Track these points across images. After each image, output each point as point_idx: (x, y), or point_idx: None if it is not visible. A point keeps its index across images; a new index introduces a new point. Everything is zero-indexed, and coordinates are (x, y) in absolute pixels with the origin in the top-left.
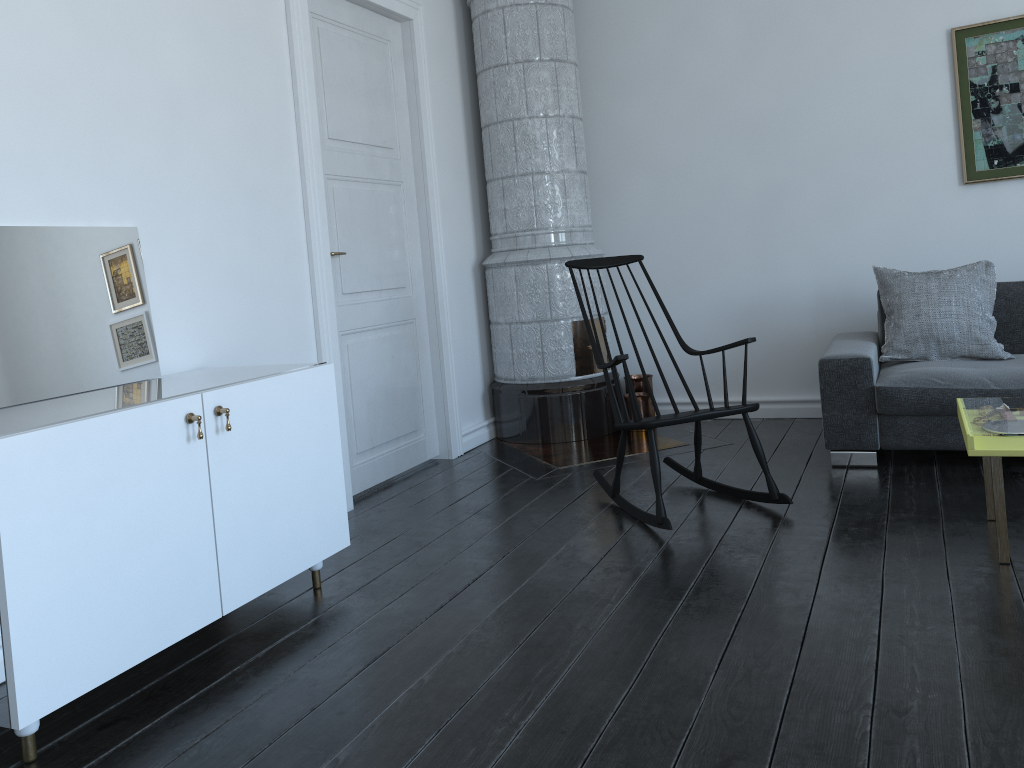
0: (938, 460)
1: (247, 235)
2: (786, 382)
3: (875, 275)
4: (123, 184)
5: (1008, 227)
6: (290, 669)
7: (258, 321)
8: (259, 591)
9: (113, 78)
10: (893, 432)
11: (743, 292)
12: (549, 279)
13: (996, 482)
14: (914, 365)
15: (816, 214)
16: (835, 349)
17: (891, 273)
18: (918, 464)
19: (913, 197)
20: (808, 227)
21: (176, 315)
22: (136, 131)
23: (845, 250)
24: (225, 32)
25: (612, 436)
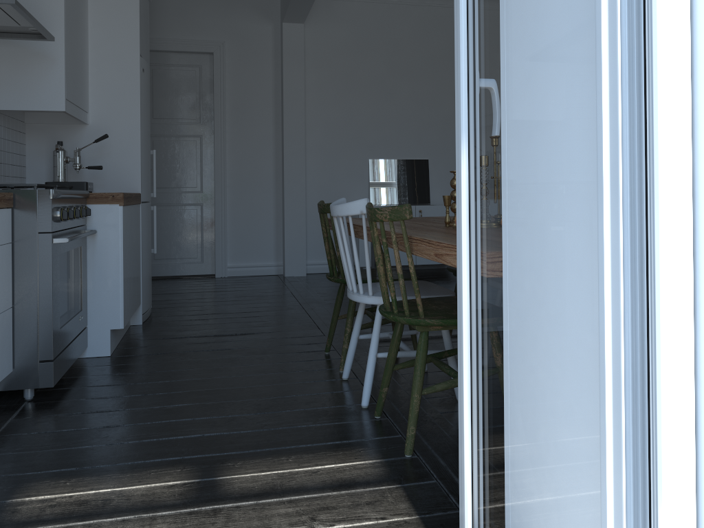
0: None
1: (472, 162)
2: None
3: None
4: (425, 147)
5: None
6: (422, 279)
7: (474, 191)
8: (429, 263)
9: (424, 116)
10: None
11: None
12: None
13: None
14: None
15: None
16: None
17: None
18: None
19: None
20: None
21: (440, 186)
22: (431, 131)
23: None
24: (470, 94)
25: None
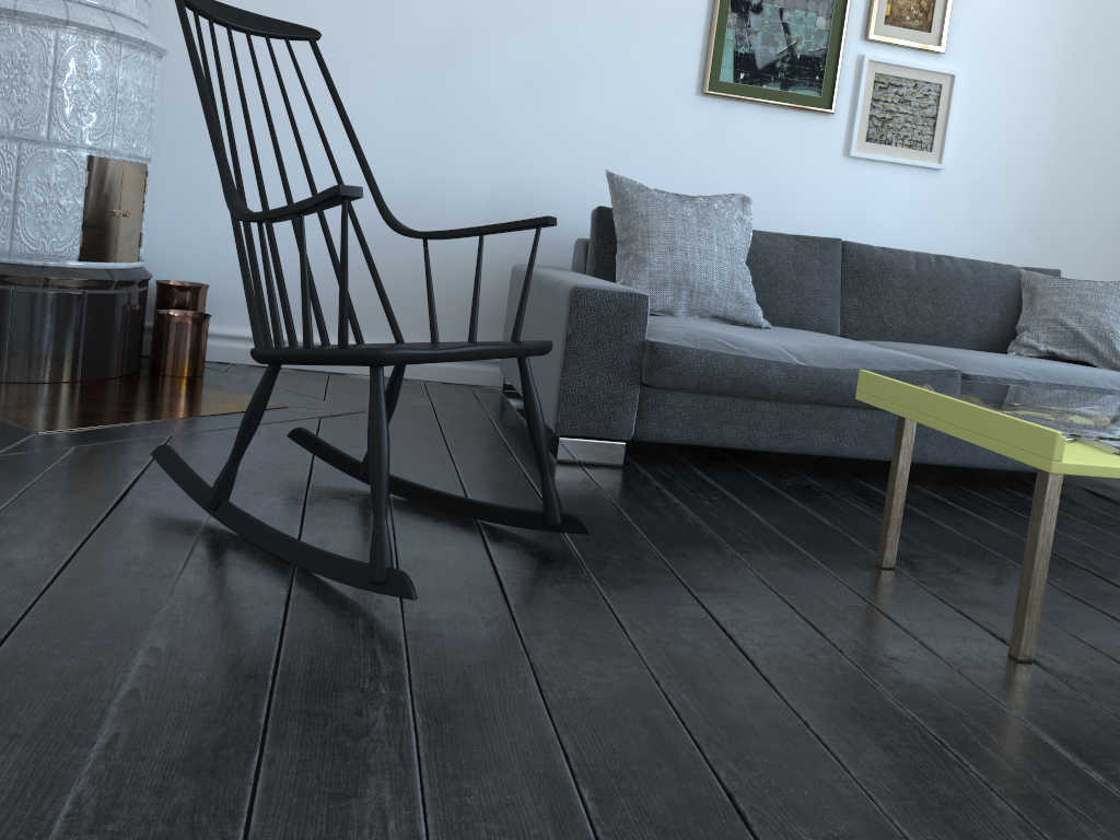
0: (687, 460)
1: None
2: (421, 326)
3: (609, 184)
4: None
5: (738, 163)
6: None
7: None
8: None
9: None
10: (658, 415)
11: (383, 178)
12: (58, 62)
13: (1047, 520)
14: (666, 319)
15: (513, 85)
16: (574, 278)
17: (634, 184)
18: (670, 465)
19: (641, 95)
20: (498, 101)
21: None
22: None
23: (541, 147)
24: None
25: (130, 380)
